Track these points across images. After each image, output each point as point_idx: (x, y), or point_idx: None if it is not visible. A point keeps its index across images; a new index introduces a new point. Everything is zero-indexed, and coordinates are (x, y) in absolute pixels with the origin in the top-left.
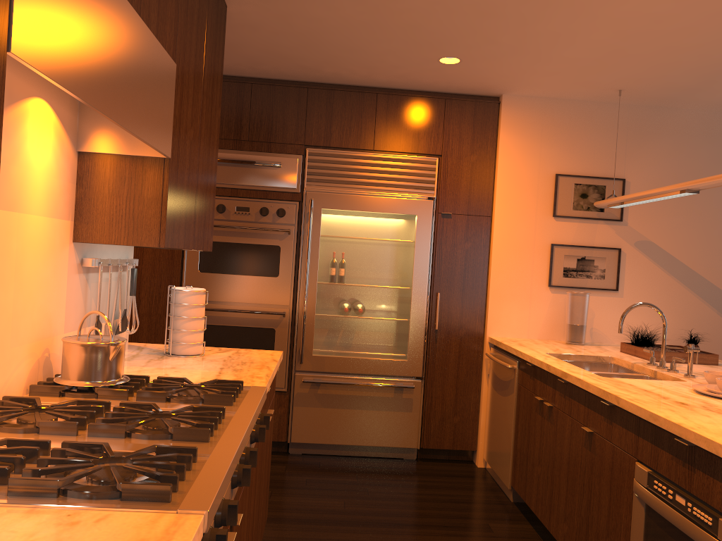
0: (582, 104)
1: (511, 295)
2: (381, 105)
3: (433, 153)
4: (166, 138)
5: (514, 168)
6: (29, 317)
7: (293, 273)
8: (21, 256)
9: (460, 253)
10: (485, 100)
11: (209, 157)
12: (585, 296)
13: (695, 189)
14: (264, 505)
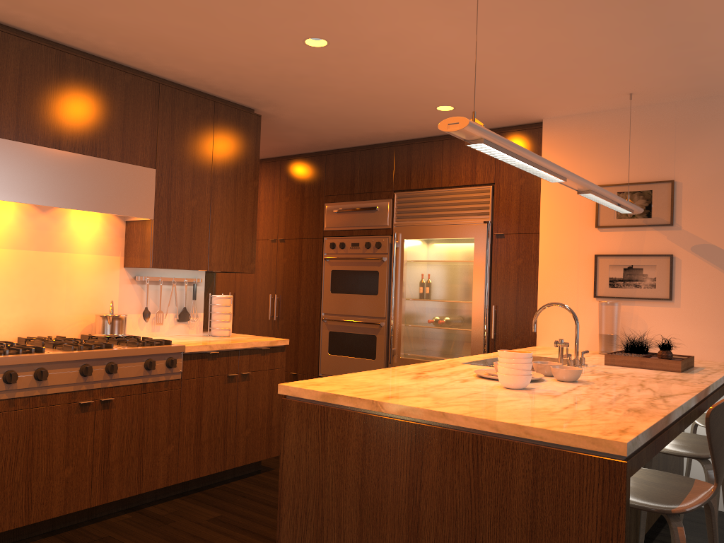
0: (623, 112)
1: (558, 306)
2: (445, 149)
3: (488, 182)
4: (144, 209)
5: (556, 185)
6: (82, 302)
7: (387, 292)
8: (72, 273)
9: (513, 269)
10: (530, 127)
11: (235, 213)
12: (609, 305)
13: (580, 189)
14: (259, 439)
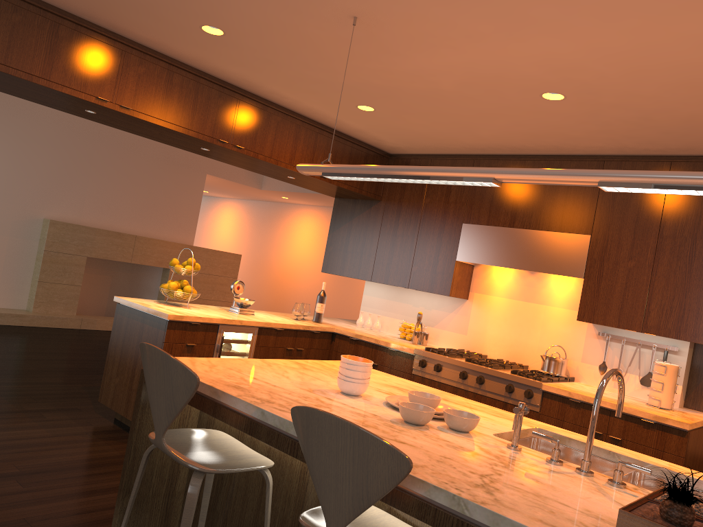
0: None
1: None
2: None
3: None
4: (575, 269)
5: None
6: (551, 345)
7: None
8: (546, 321)
9: None
10: None
11: (689, 275)
12: None
13: (590, 184)
14: None
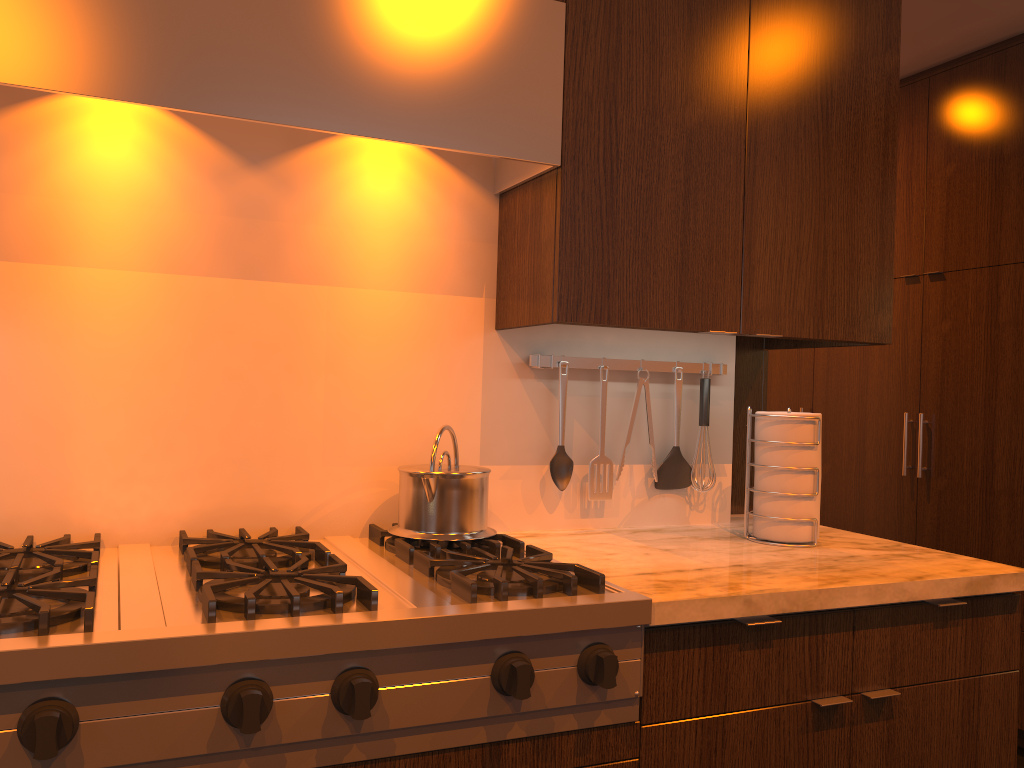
0: None
1: None
2: None
3: None
4: (530, 132)
5: None
6: (372, 429)
7: None
8: (341, 345)
9: None
10: None
11: (825, 154)
12: None
13: None
14: None
